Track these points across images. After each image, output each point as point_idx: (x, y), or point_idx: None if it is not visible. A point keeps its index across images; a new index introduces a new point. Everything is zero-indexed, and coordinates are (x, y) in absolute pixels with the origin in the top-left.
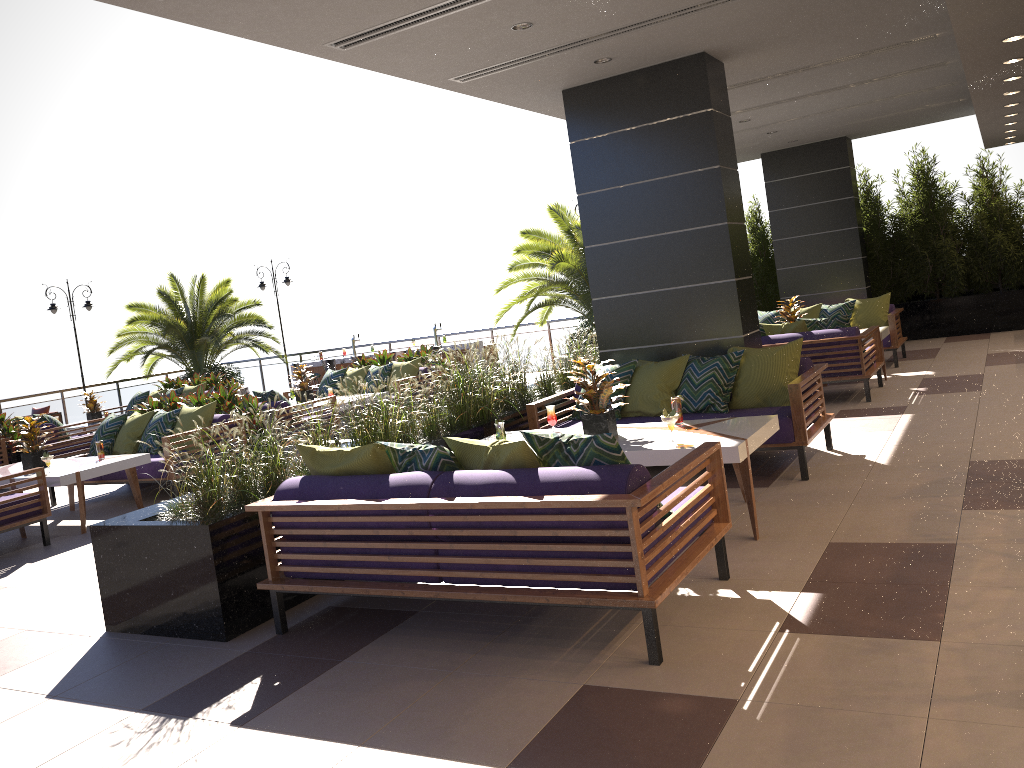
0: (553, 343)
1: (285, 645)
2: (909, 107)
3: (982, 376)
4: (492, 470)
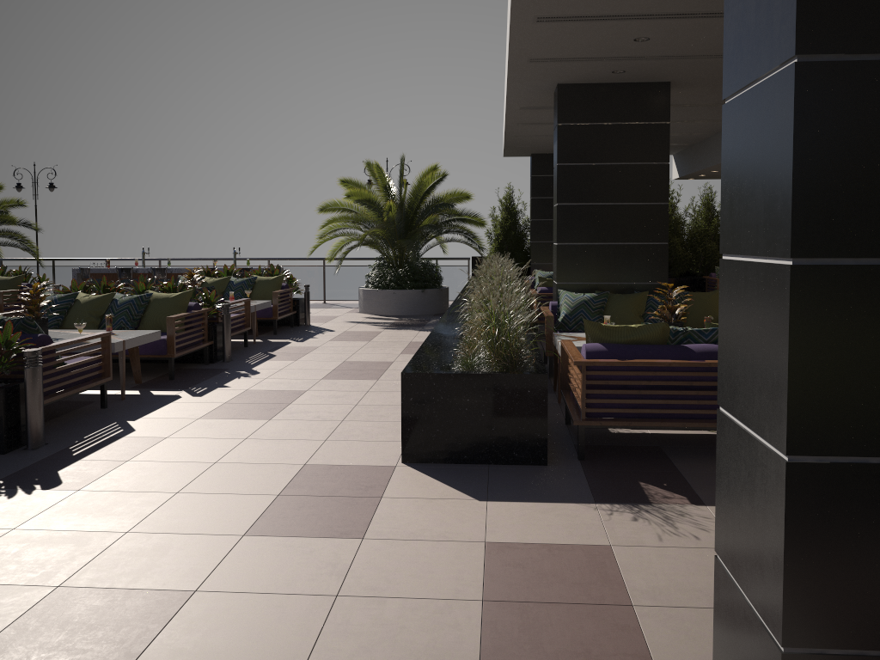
0: (327, 277)
1: (606, 465)
2: None
3: None
4: None
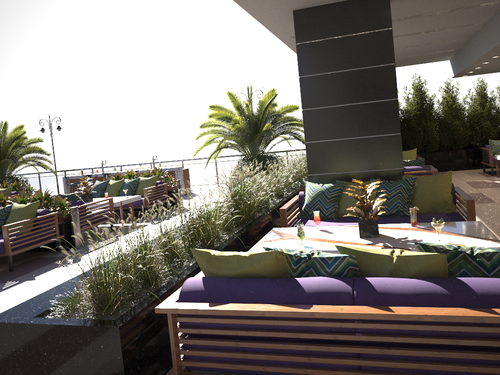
0: (218, 169)
1: None
2: (428, 51)
3: (483, 194)
4: (409, 279)
